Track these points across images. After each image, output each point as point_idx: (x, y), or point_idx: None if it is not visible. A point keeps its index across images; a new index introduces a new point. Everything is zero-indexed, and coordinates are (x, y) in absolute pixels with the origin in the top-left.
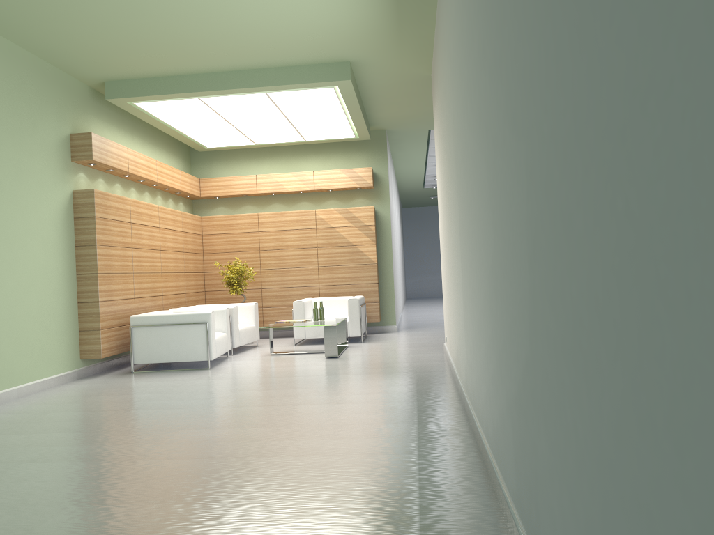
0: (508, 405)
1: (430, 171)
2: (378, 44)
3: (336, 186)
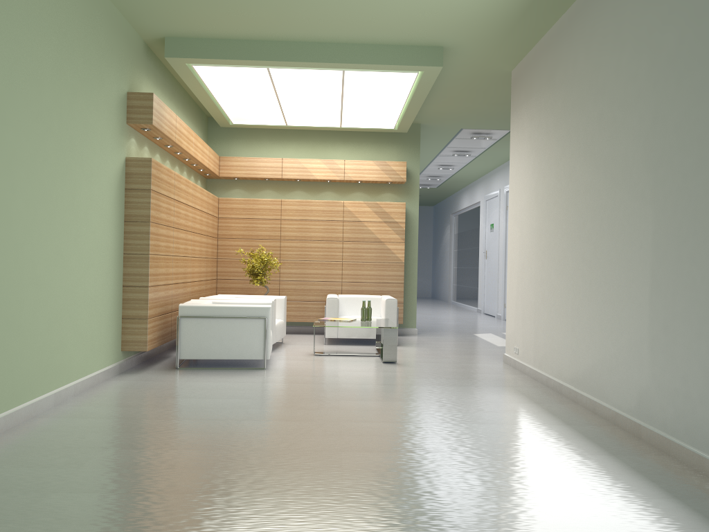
0: None
1: (428, 170)
2: (487, 31)
3: (367, 178)
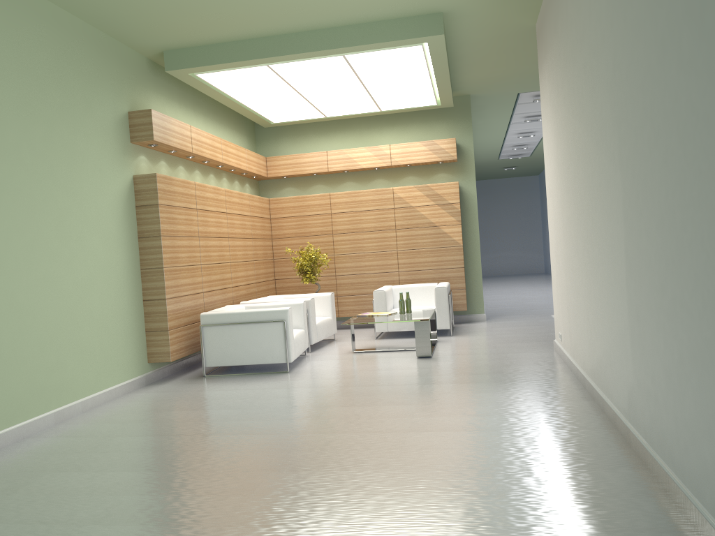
0: None
1: (509, 140)
2: None
3: (415, 160)
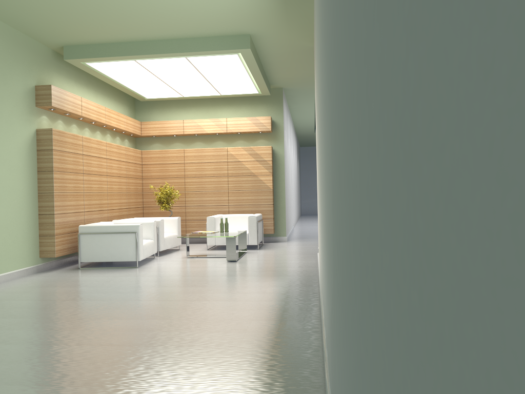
0: (329, 321)
1: None
2: (271, 21)
3: (243, 130)
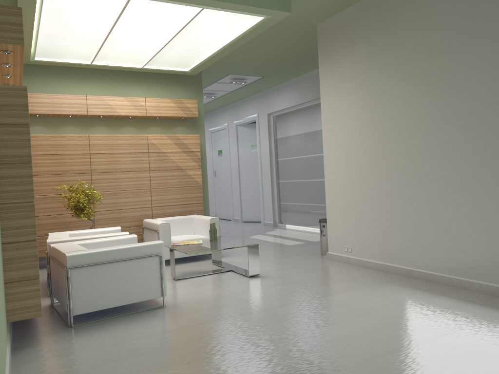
0: None
1: None
2: None
3: (166, 114)
